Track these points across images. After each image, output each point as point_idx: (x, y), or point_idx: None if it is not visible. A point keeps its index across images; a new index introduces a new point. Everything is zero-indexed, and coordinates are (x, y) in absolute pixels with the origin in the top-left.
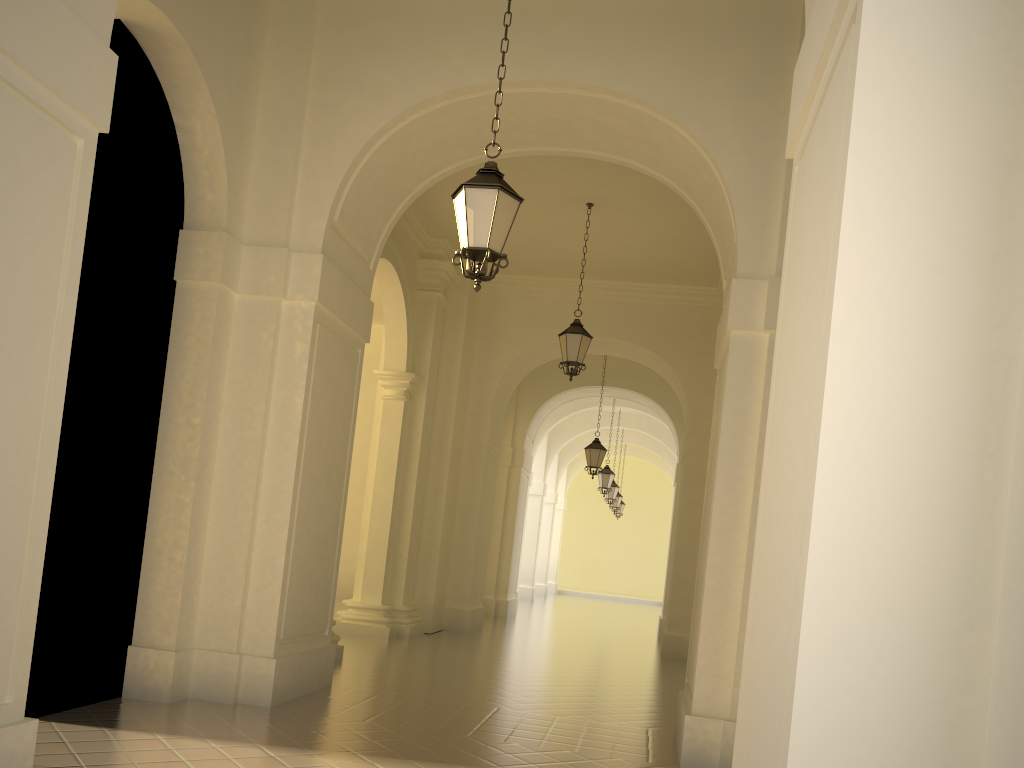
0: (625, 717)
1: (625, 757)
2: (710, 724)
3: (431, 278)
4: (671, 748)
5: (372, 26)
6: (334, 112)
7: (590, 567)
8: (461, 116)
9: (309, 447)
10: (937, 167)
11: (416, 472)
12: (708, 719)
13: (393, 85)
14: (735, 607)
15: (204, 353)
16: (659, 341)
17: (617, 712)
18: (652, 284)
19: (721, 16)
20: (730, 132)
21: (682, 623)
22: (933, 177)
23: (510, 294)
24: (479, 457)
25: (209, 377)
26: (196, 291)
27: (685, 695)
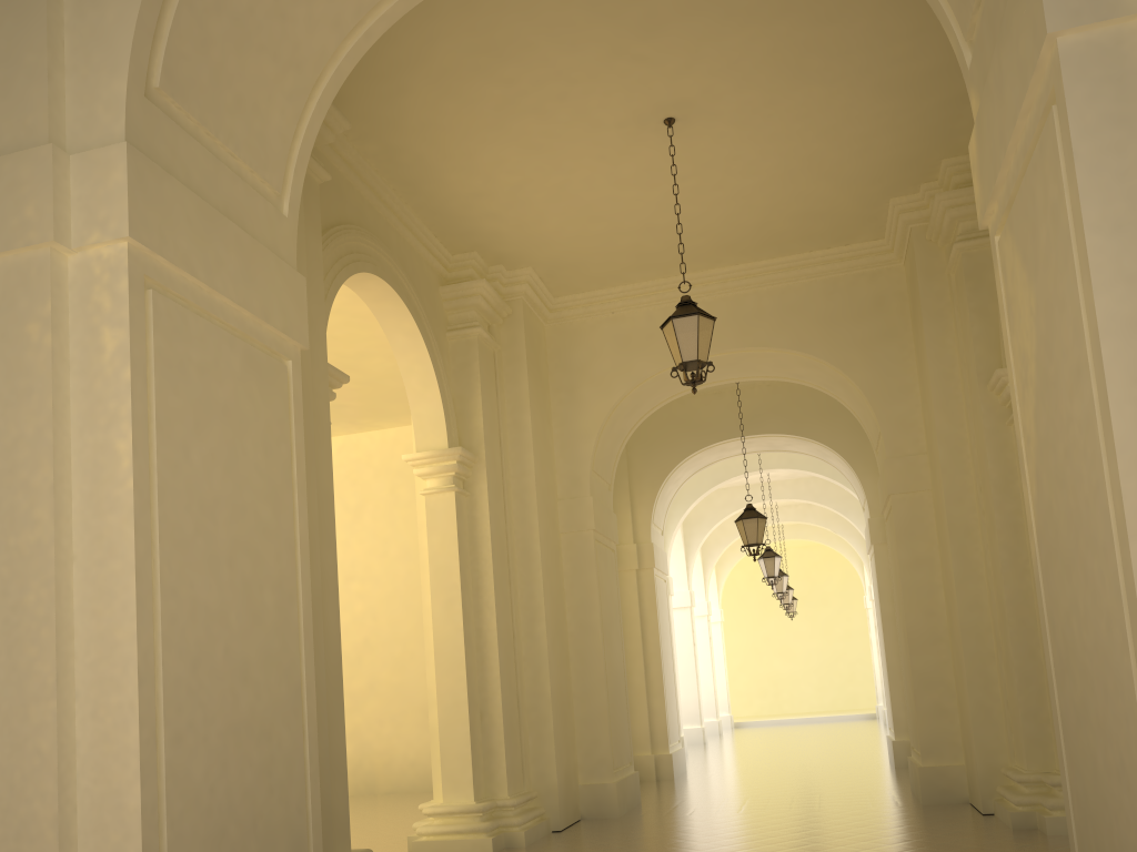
0: None
1: None
2: None
3: (464, 311)
4: None
5: None
6: None
7: (768, 686)
8: None
9: (174, 544)
10: None
11: (493, 593)
12: None
13: None
14: None
15: None
16: (814, 336)
17: None
18: (786, 257)
19: None
20: None
21: (943, 745)
22: None
23: (586, 321)
24: (586, 557)
25: None
26: None
27: None
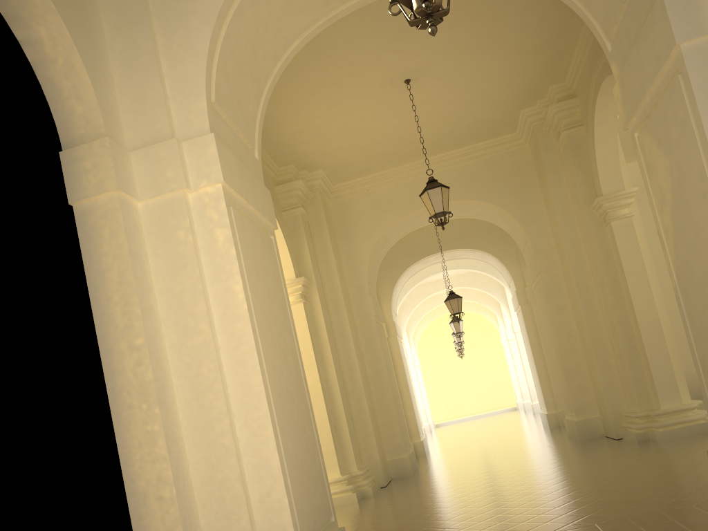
0: (653, 502)
1: None
2: None
3: (290, 199)
4: None
5: None
6: None
7: (449, 401)
8: None
9: (262, 335)
10: None
11: (331, 357)
12: None
13: None
14: None
15: (125, 268)
16: (484, 190)
17: (637, 500)
18: (463, 148)
19: None
20: None
21: (586, 407)
22: None
23: (352, 196)
24: (372, 331)
25: (138, 291)
26: (96, 208)
27: None
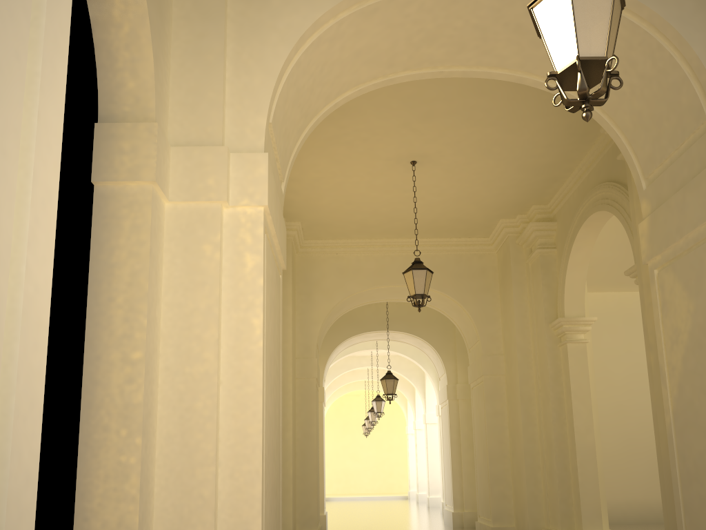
0: None
1: None
2: None
3: None
4: None
5: None
6: (261, 5)
7: (342, 476)
8: (386, 20)
9: (266, 379)
10: None
11: None
12: None
13: None
14: None
15: (139, 269)
16: (448, 283)
17: None
18: (437, 239)
19: None
20: (691, 9)
21: (504, 515)
22: None
23: (320, 256)
24: (310, 394)
25: (148, 299)
26: (122, 195)
27: None
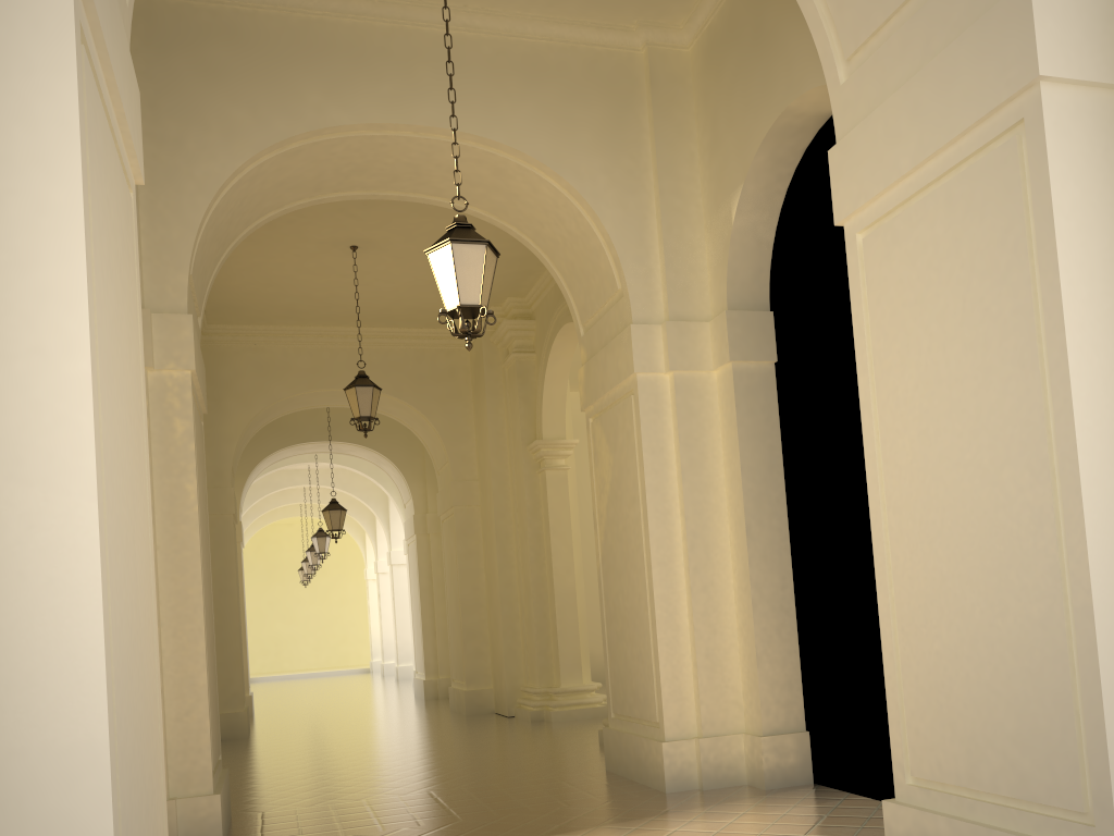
0: (546, 769)
1: (614, 798)
2: (685, 745)
3: None
4: (630, 782)
5: (205, 51)
6: (174, 148)
7: (271, 647)
8: (311, 157)
9: (202, 541)
10: (1107, 247)
11: None
12: (682, 741)
13: (244, 120)
14: (685, 632)
15: None
16: (407, 388)
17: (531, 767)
18: (392, 329)
19: (576, 73)
20: (603, 185)
21: (480, 676)
22: (1106, 255)
23: (232, 346)
24: (226, 535)
25: None
26: None
27: (620, 730)
